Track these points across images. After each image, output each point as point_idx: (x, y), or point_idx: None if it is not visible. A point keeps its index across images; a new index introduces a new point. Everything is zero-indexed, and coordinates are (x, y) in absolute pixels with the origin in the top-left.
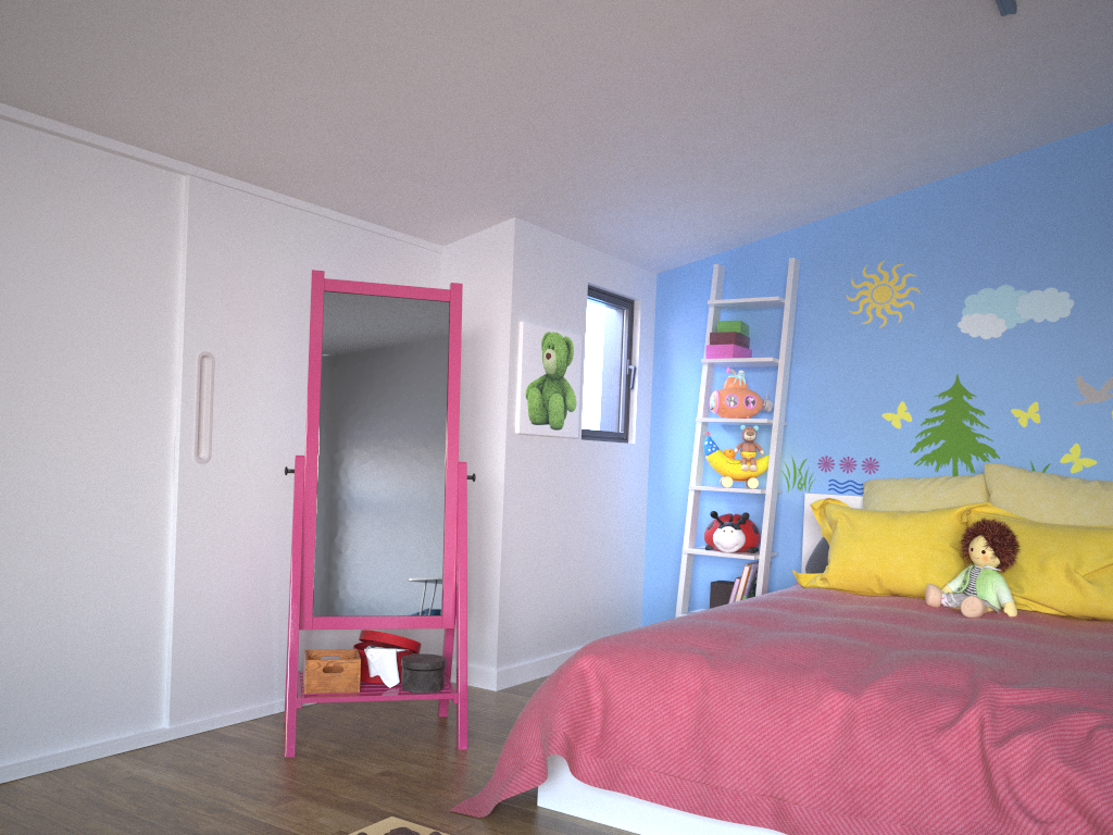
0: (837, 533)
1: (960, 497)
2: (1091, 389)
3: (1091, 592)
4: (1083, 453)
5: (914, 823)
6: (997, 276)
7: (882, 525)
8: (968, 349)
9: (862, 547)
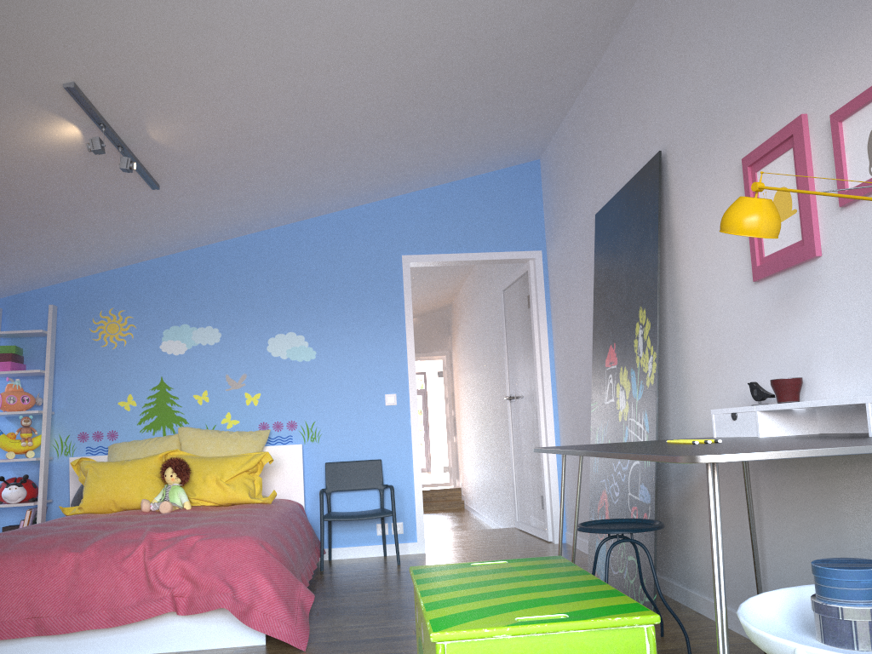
0: (88, 478)
1: (165, 448)
2: (234, 382)
3: (229, 489)
4: (232, 417)
5: (112, 607)
6: (180, 319)
7: (115, 469)
8: (167, 361)
9: (104, 484)
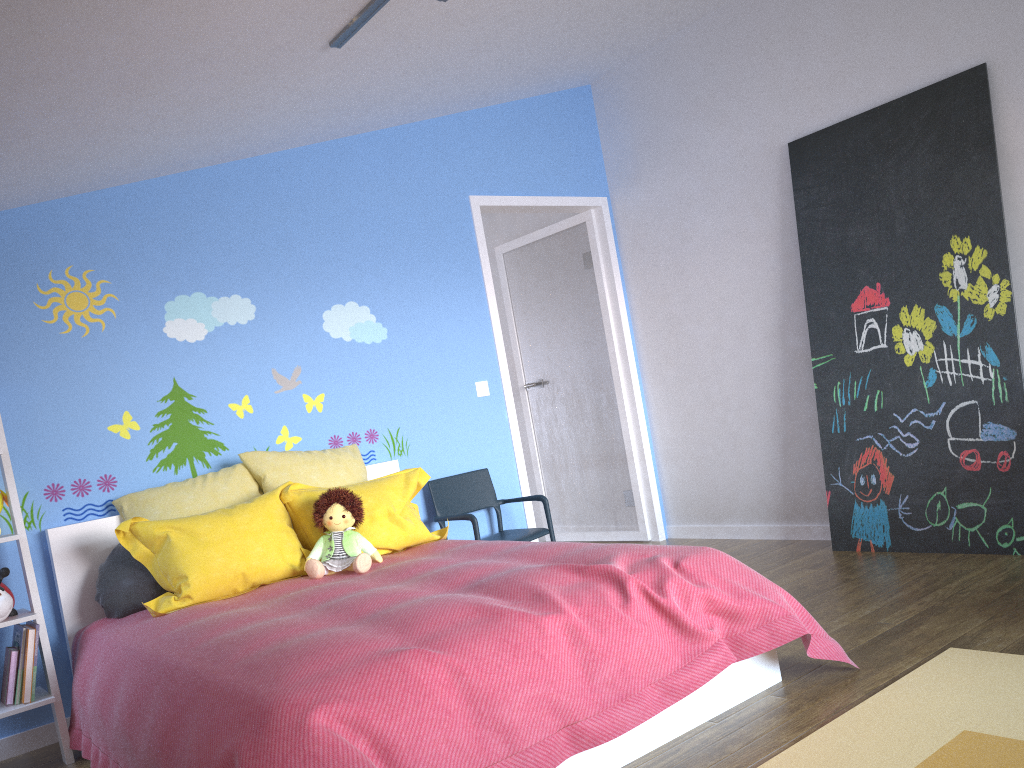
0: (178, 546)
1: (240, 487)
2: (285, 379)
3: (409, 525)
4: (291, 433)
5: (657, 678)
6: (189, 284)
7: (225, 524)
8: (179, 353)
9: (218, 550)
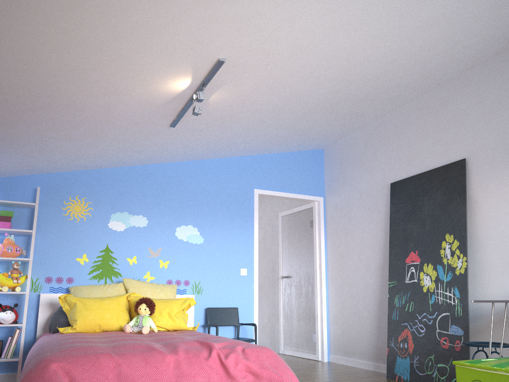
0: (78, 308)
1: (117, 291)
2: (153, 252)
3: (176, 320)
4: (150, 275)
5: None
6: (122, 208)
7: (99, 303)
8: (112, 234)
9: (92, 312)
